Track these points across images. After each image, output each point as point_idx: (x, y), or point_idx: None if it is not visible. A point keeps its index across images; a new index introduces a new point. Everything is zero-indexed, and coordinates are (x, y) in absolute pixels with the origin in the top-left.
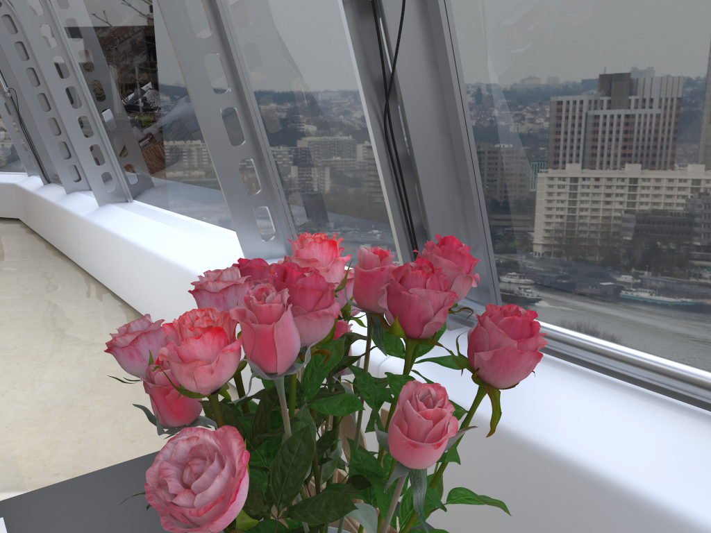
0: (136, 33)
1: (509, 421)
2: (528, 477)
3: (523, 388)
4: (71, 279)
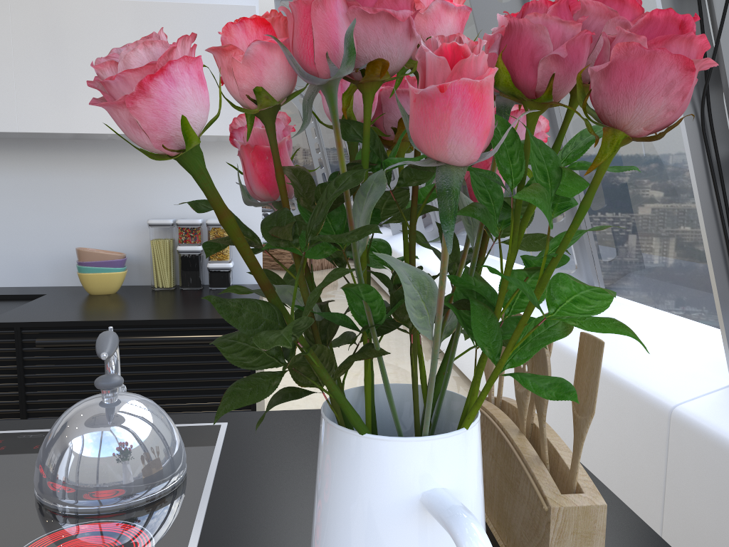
0: None
1: None
2: None
3: None
4: None
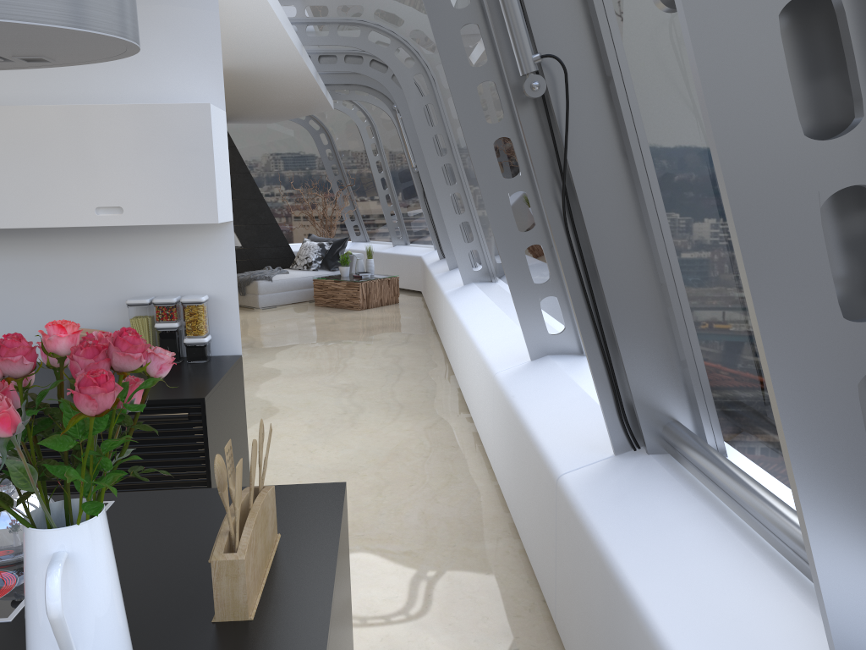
0: None
1: (619, 556)
2: (619, 622)
3: (661, 527)
4: (429, 356)
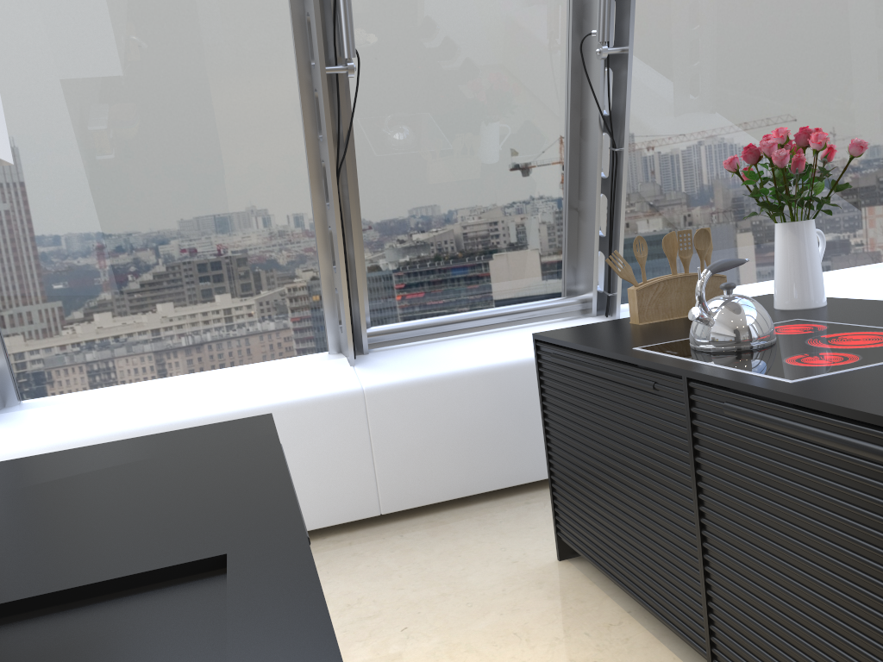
0: None
1: (495, 361)
2: (522, 386)
3: (471, 350)
4: None
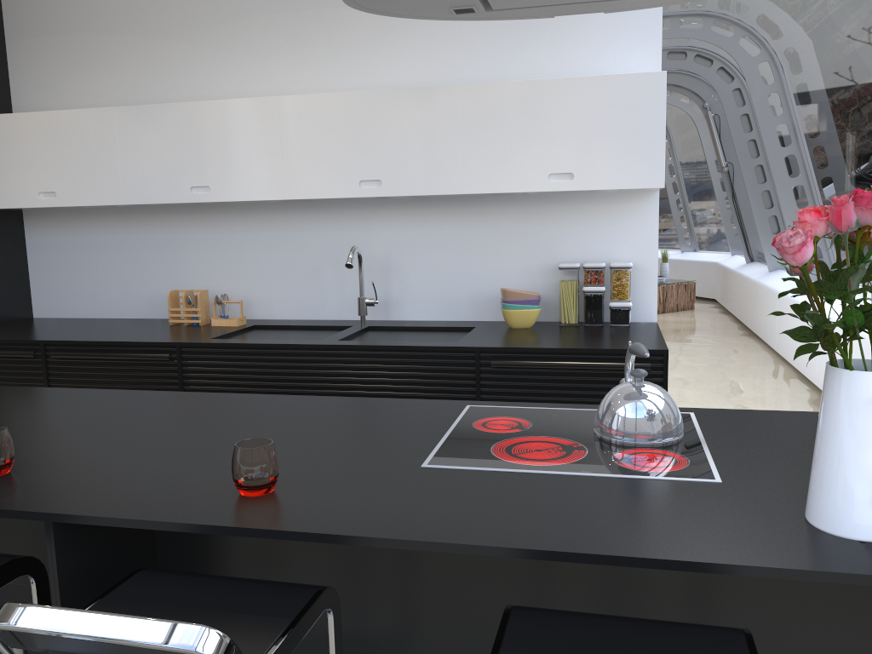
0: (869, 90)
1: None
2: None
3: None
4: (759, 358)
